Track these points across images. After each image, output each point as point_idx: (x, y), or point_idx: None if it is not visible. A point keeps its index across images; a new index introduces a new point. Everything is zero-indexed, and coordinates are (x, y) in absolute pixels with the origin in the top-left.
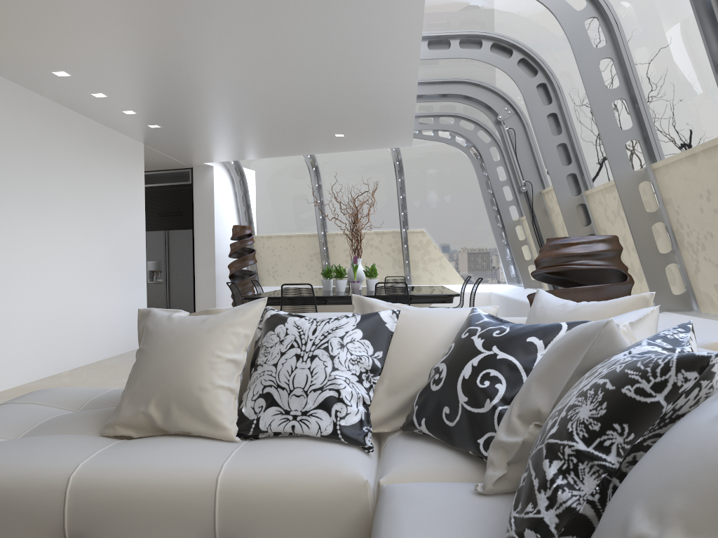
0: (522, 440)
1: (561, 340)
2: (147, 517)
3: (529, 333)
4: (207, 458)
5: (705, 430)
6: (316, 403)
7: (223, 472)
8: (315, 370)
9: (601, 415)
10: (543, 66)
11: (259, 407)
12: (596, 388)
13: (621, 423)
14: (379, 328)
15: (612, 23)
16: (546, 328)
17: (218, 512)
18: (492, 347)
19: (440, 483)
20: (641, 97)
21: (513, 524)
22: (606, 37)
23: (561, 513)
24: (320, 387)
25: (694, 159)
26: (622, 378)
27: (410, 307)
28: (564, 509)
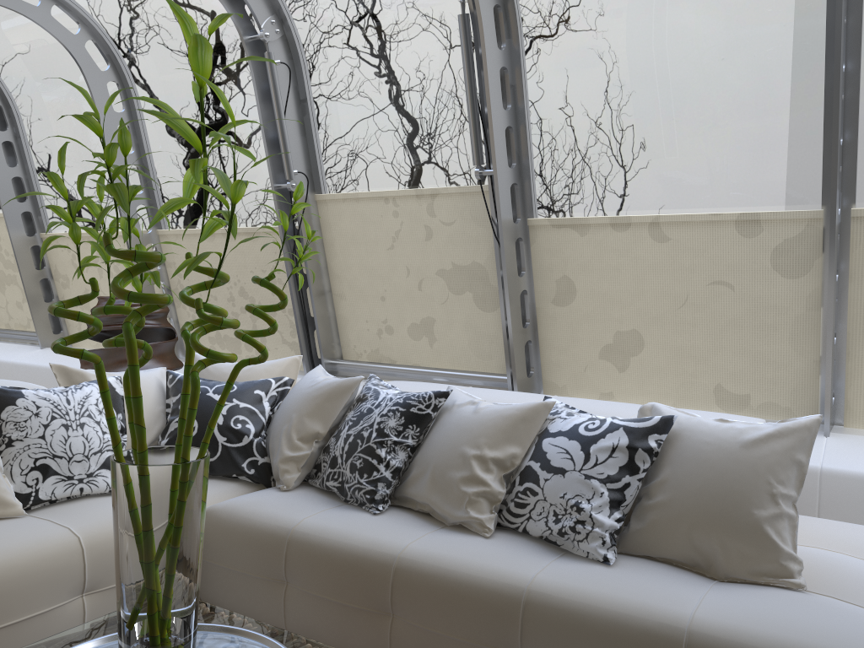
0: (311, 451)
1: (318, 390)
2: (26, 590)
3: (254, 388)
4: (42, 529)
5: (475, 417)
6: (99, 464)
7: (77, 533)
8: (89, 436)
9: (402, 423)
10: (1, 87)
11: (34, 479)
12: (393, 411)
13: (412, 424)
14: (113, 394)
15: (132, 94)
16: (263, 383)
17: (87, 565)
18: (232, 399)
19: (248, 494)
20: (154, 168)
21: (366, 484)
22: (125, 104)
23: (393, 470)
24: (99, 450)
25: (212, 237)
26: (408, 405)
27: (115, 373)
28: (394, 468)
